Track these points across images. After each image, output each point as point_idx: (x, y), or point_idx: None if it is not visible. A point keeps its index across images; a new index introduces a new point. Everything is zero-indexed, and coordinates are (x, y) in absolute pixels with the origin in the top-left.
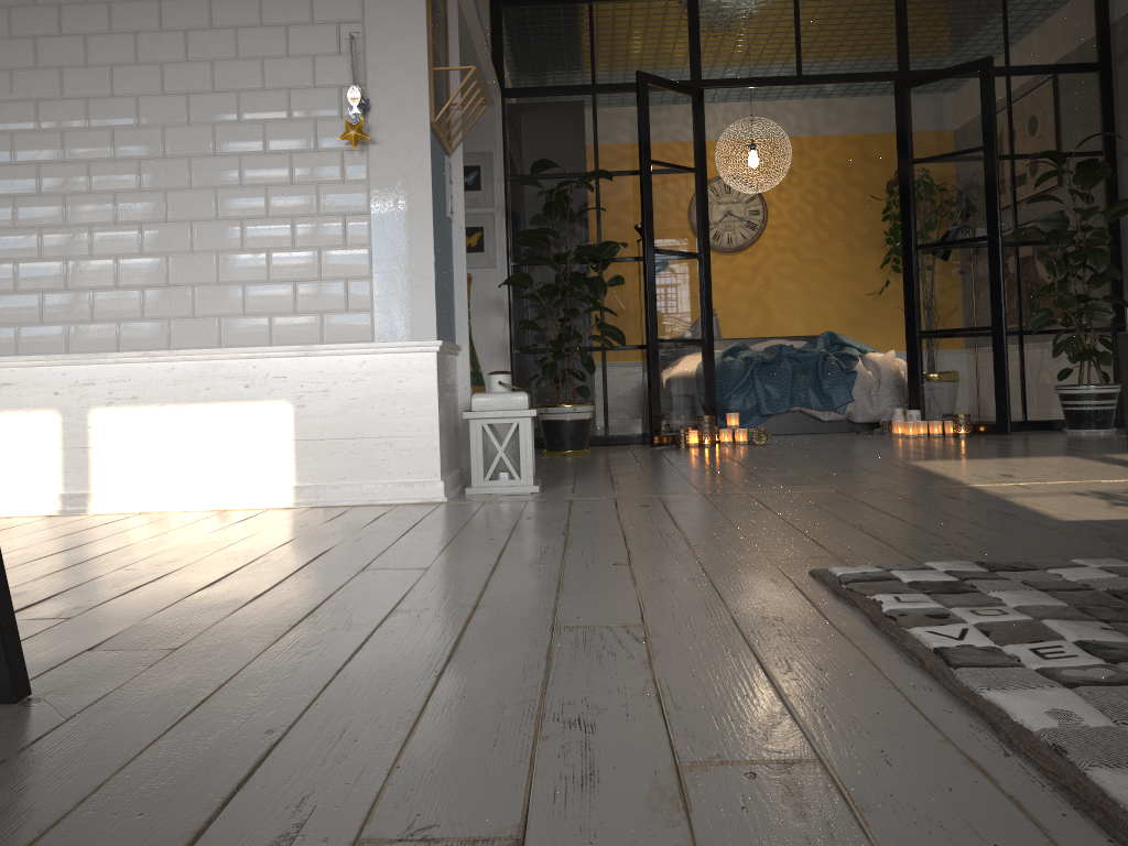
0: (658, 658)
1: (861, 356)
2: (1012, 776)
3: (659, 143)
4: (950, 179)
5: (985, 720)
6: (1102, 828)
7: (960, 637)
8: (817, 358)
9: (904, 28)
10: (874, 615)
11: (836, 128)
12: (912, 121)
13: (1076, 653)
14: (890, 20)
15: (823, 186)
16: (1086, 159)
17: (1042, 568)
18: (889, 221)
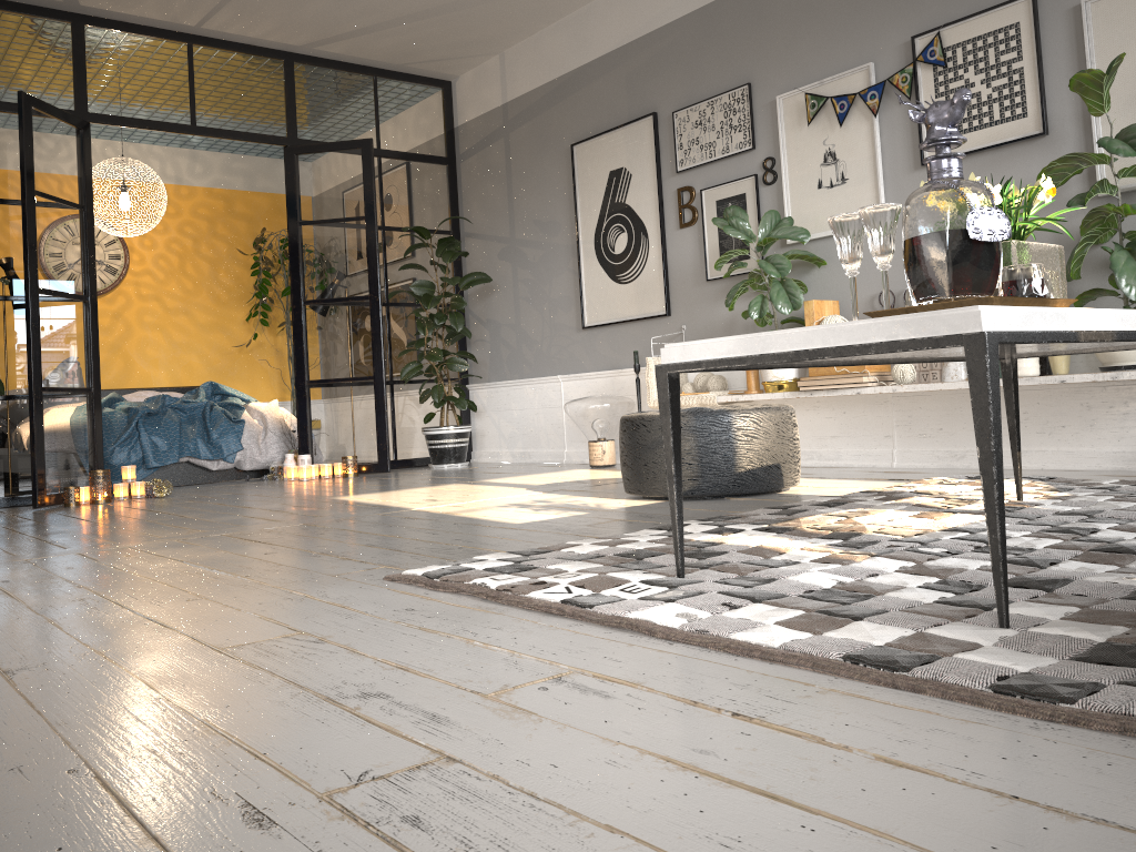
0: (357, 648)
1: (244, 405)
2: (688, 651)
3: (44, 173)
4: (336, 242)
5: (641, 630)
6: (760, 660)
7: (569, 591)
8: (204, 408)
9: (293, 98)
10: (488, 592)
11: (202, 180)
12: (301, 186)
13: (649, 587)
14: (280, 89)
15: (189, 236)
16: (439, 236)
17: (556, 550)
18: (254, 276)
